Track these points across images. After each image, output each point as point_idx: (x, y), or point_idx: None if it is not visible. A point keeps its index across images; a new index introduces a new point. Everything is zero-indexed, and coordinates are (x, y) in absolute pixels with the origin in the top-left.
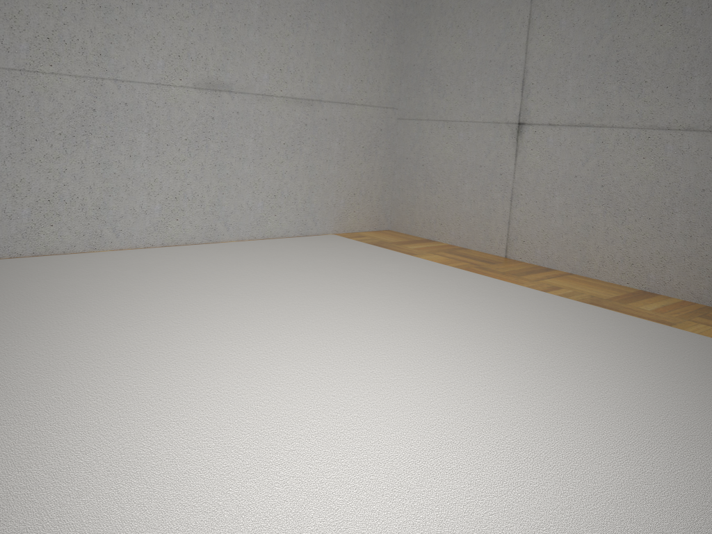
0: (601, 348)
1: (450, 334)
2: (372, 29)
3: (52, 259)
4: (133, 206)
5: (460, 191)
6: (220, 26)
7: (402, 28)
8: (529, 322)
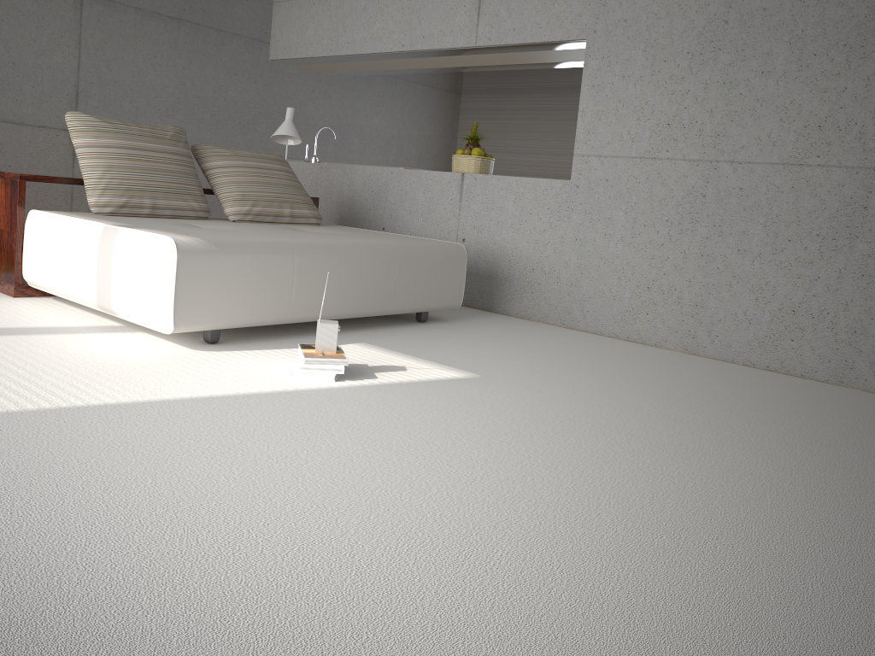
0: None
1: None
2: None
3: (772, 376)
4: None
5: None
6: None
7: None
8: None
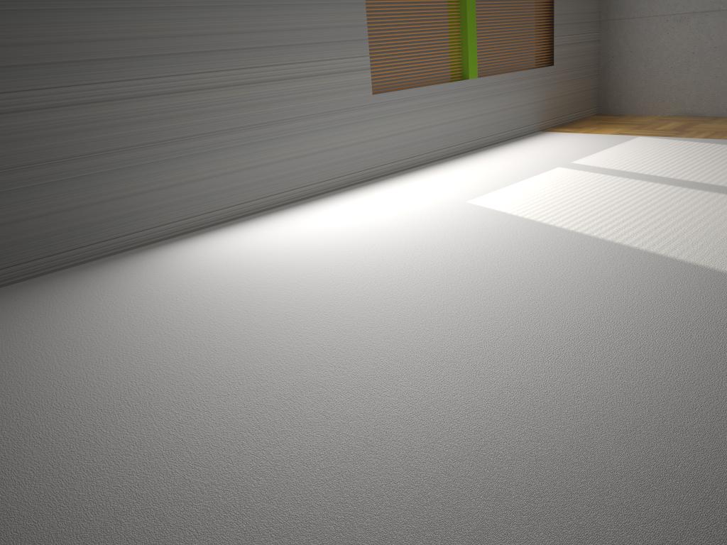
0: None
1: None
2: None
3: None
4: None
5: None
6: None
7: None
8: None
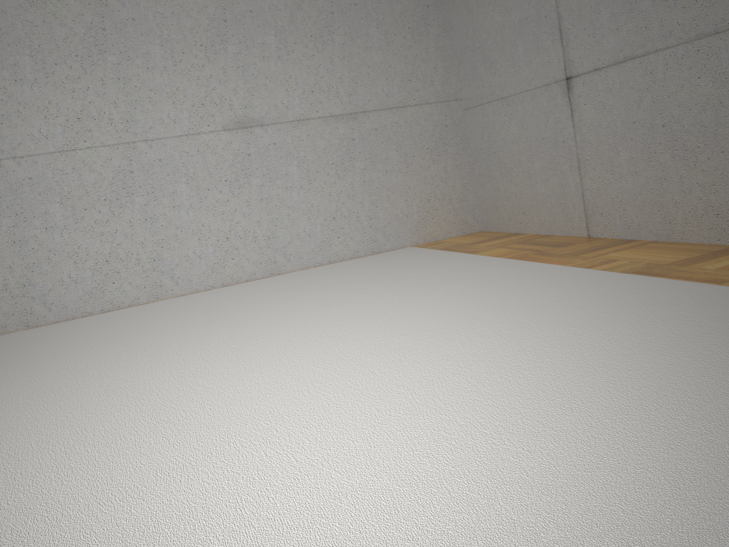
0: (574, 325)
1: (400, 332)
2: (410, 24)
3: (113, 313)
4: (186, 253)
5: (532, 172)
6: (238, 66)
7: (448, 13)
8: (517, 307)
